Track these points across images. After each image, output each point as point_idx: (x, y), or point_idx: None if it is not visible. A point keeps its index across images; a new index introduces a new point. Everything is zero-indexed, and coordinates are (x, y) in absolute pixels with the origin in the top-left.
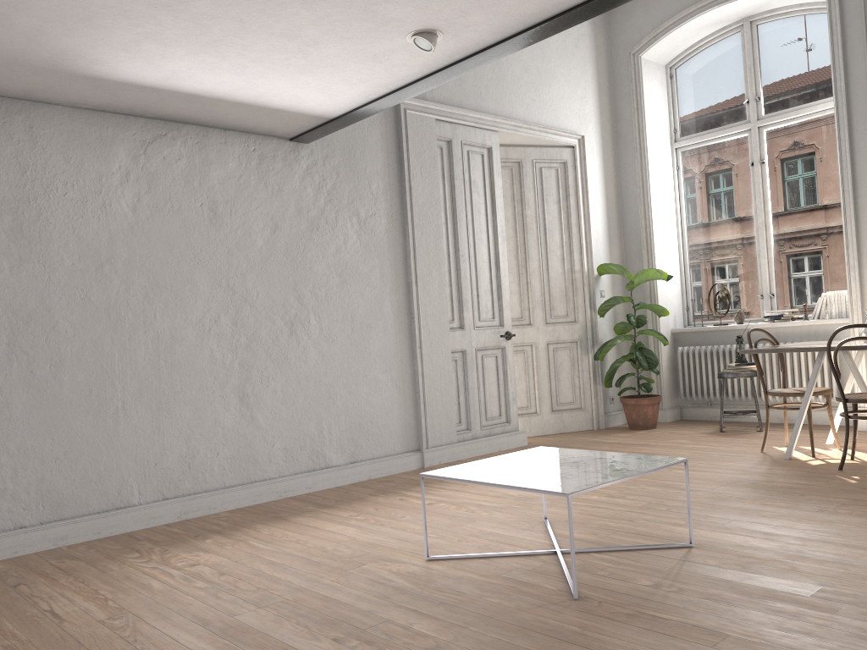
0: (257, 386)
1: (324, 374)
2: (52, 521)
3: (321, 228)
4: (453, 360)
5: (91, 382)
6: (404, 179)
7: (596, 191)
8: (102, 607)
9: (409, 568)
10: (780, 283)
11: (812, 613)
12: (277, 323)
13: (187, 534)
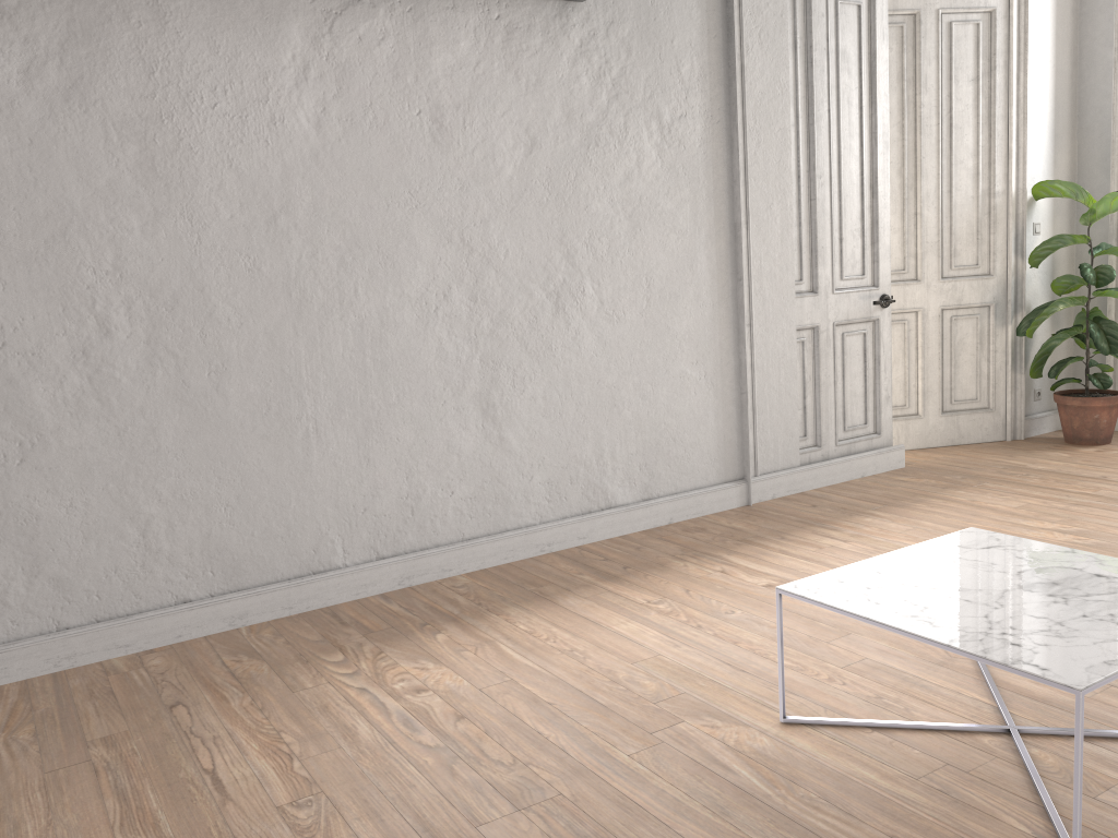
0: (508, 392)
1: (606, 371)
2: (227, 593)
3: (602, 143)
4: (798, 343)
5: (268, 394)
6: (733, 54)
7: (1040, 59)
8: (285, 774)
9: (754, 740)
10: None
11: None
12: (535, 296)
13: (411, 619)
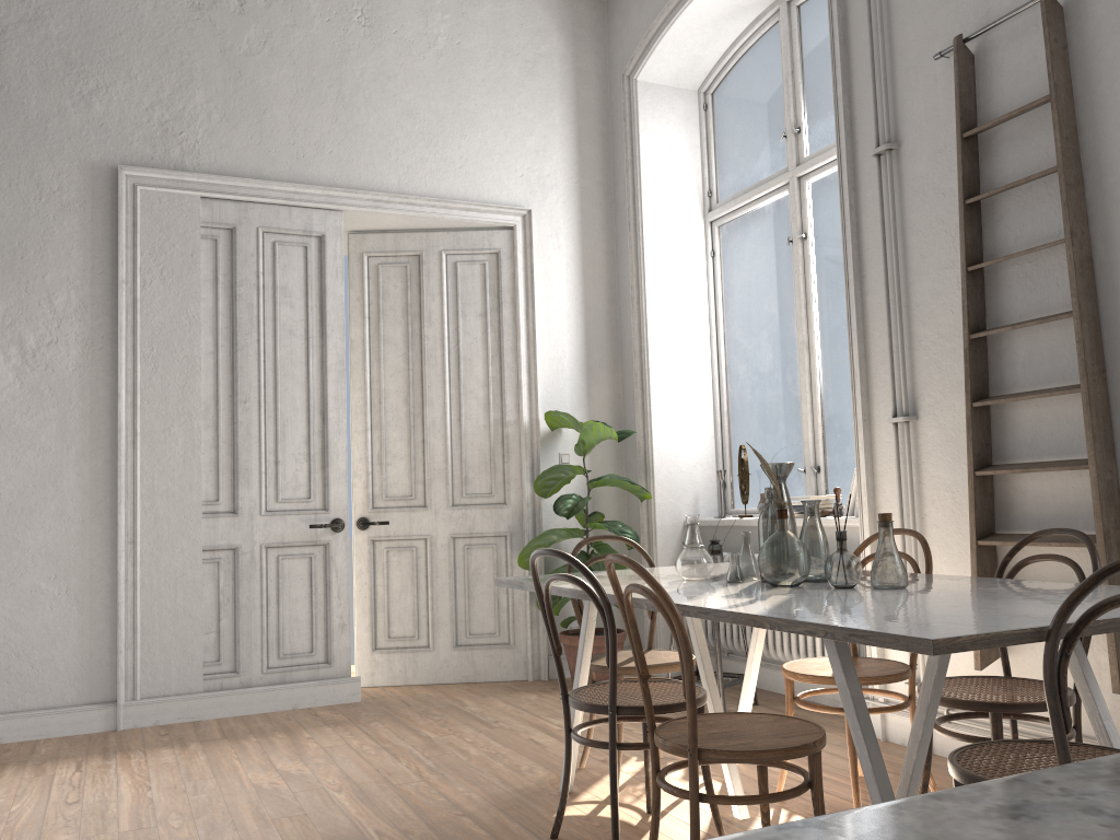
0: None
1: None
2: None
3: None
4: (213, 563)
5: None
6: (118, 287)
7: (561, 296)
8: None
9: None
10: (829, 448)
11: None
12: None
13: None
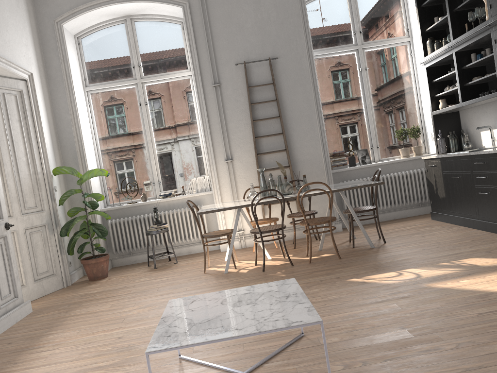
0: None
1: None
2: None
3: None
4: None
5: None
6: None
7: (42, 115)
8: None
9: None
10: (163, 175)
11: (437, 344)
12: None
13: None
